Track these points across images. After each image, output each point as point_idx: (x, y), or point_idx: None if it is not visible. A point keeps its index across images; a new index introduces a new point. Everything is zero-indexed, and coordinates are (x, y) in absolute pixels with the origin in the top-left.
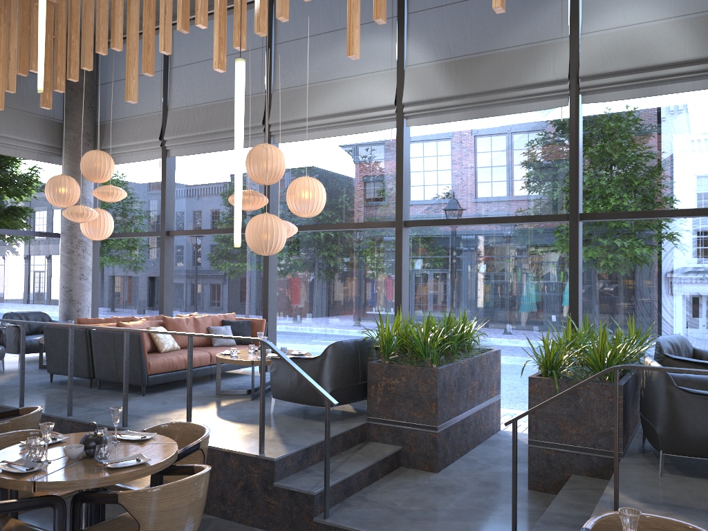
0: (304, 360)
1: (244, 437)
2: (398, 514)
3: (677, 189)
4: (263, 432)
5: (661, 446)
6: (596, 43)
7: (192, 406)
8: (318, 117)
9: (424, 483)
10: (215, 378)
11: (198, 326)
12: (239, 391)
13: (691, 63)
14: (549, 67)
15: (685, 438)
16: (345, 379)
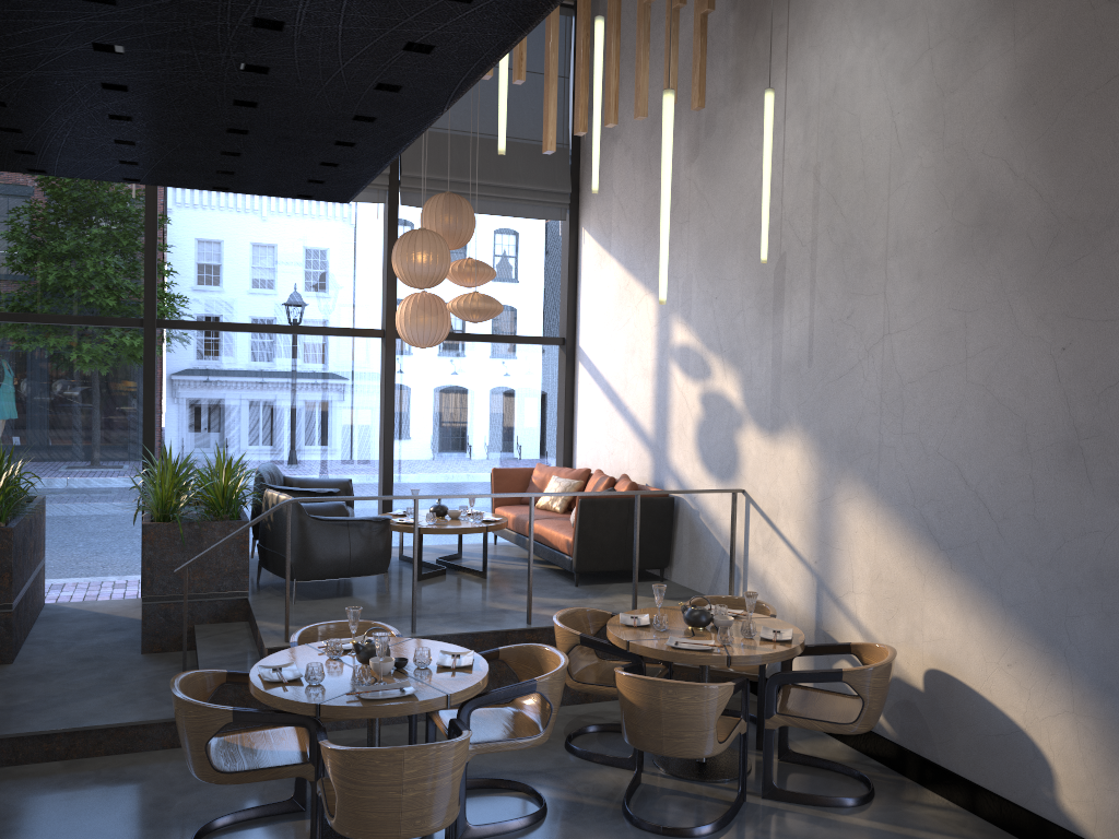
0: None
1: None
2: (11, 711)
3: (172, 255)
4: None
5: (295, 575)
6: None
7: None
8: None
9: (8, 677)
10: None
11: None
12: None
13: None
14: None
15: (317, 562)
16: None
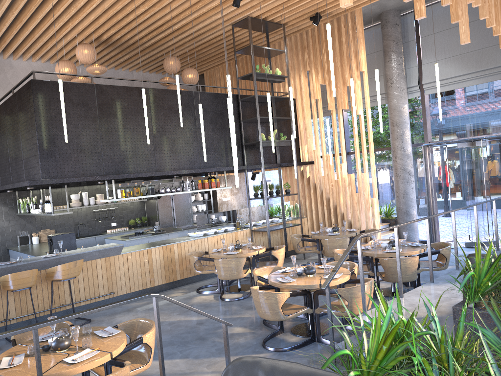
0: None
1: (409, 309)
2: None
3: None
4: (363, 300)
5: None
6: None
7: None
8: None
9: None
10: None
11: None
12: None
13: None
14: None
15: None
16: None
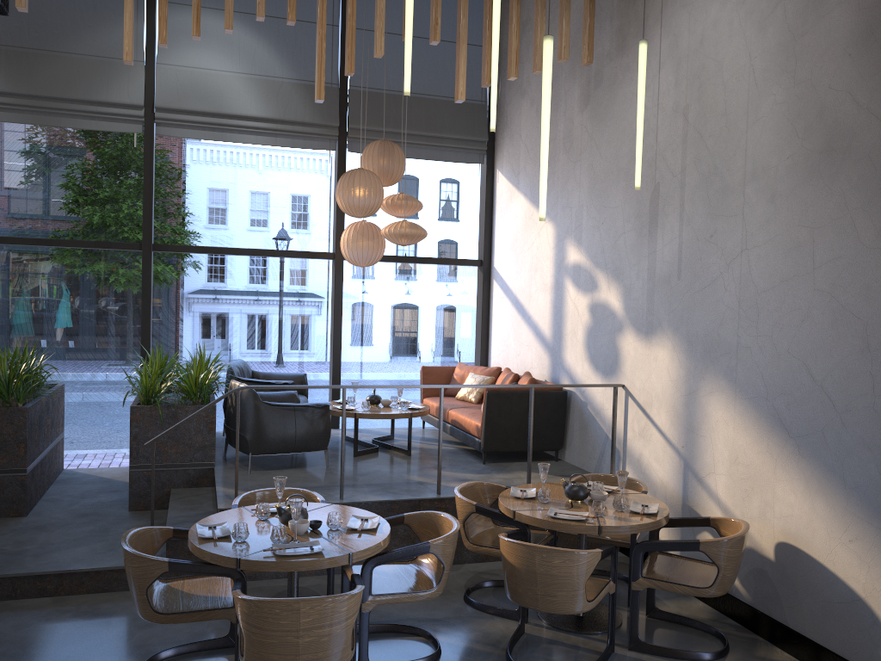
0: None
1: None
2: (15, 555)
3: (189, 201)
4: None
5: (250, 450)
6: (172, 77)
7: None
8: None
9: (21, 527)
10: None
11: None
12: None
13: (255, 119)
14: (123, 88)
15: (268, 440)
16: None
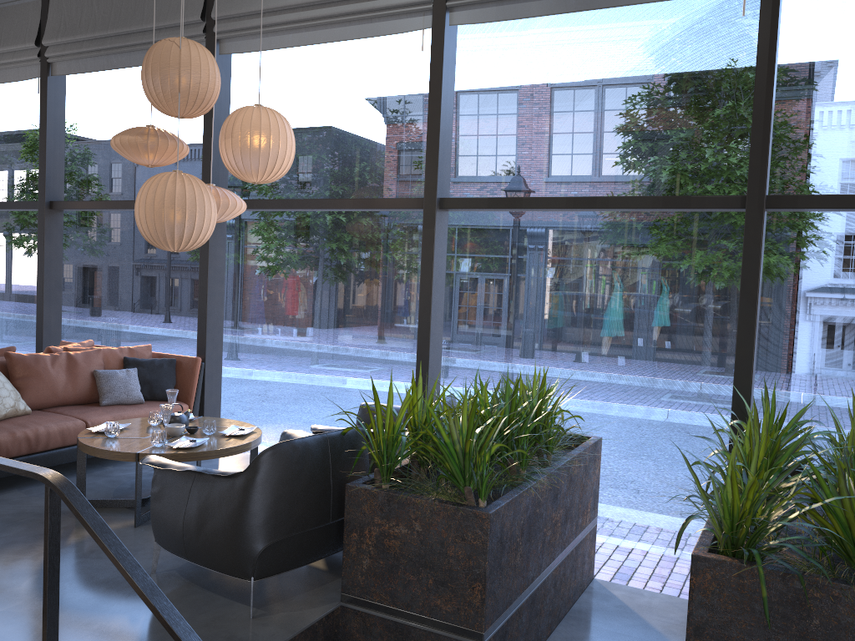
0: (213, 478)
1: None
2: None
3: (814, 177)
4: None
5: None
6: None
7: (6, 545)
8: (295, 6)
9: None
10: (103, 460)
11: (74, 370)
12: (121, 502)
13: None
14: None
15: None
16: (297, 519)
